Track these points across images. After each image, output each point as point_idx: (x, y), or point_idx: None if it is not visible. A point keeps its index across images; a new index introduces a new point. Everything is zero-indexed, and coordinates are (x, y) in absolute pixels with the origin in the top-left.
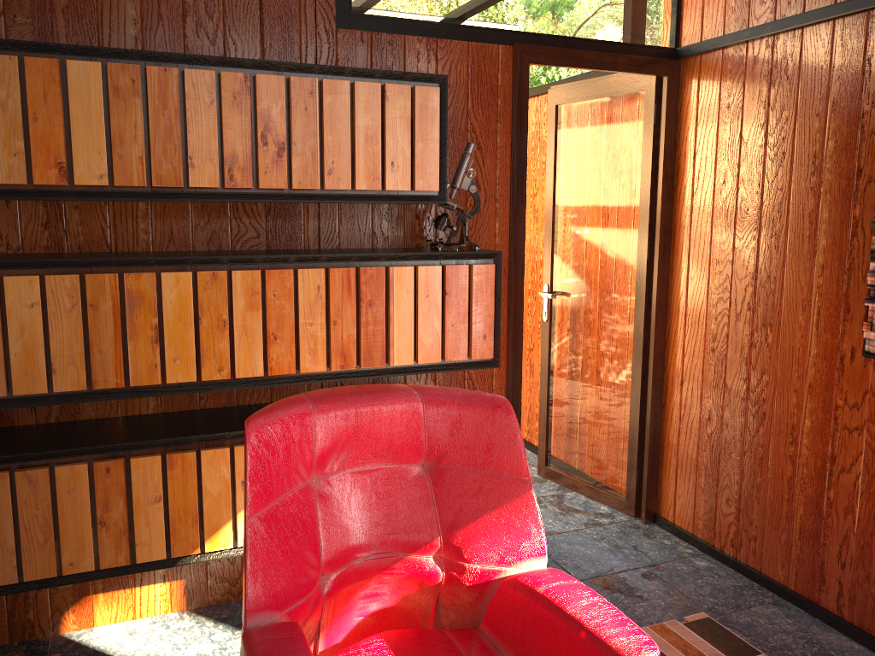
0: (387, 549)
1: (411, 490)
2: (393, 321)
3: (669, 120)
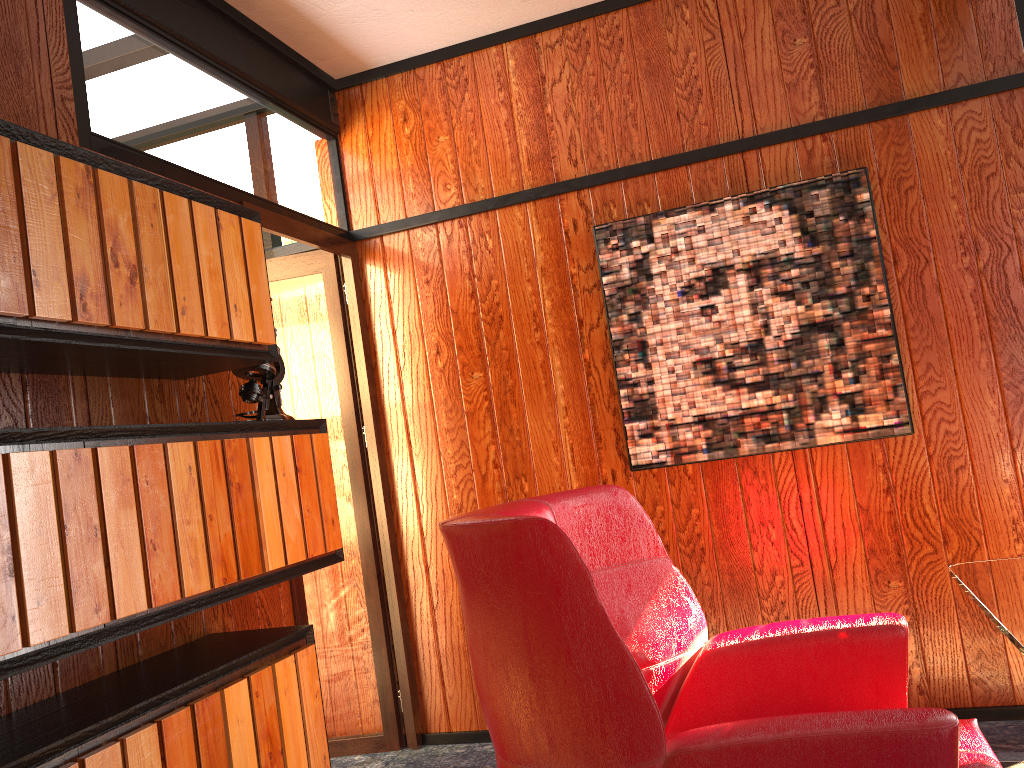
0: None
1: None
2: (261, 510)
3: (359, 300)
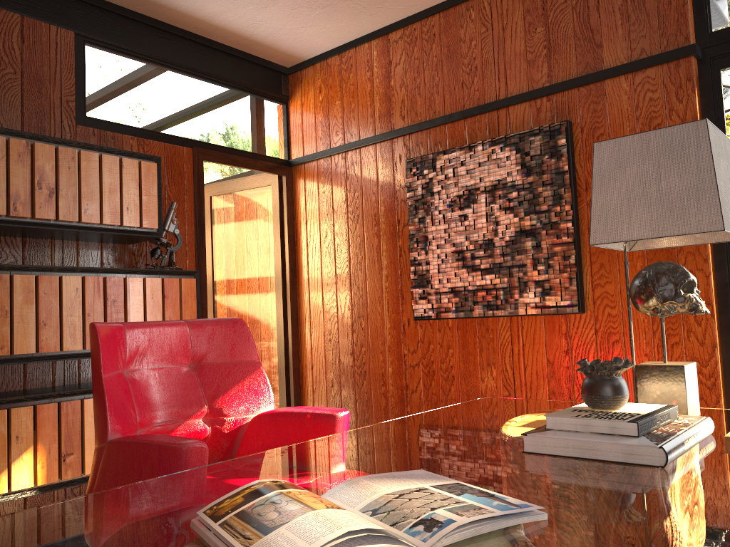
0: (172, 418)
1: (184, 380)
2: (130, 315)
3: (289, 202)
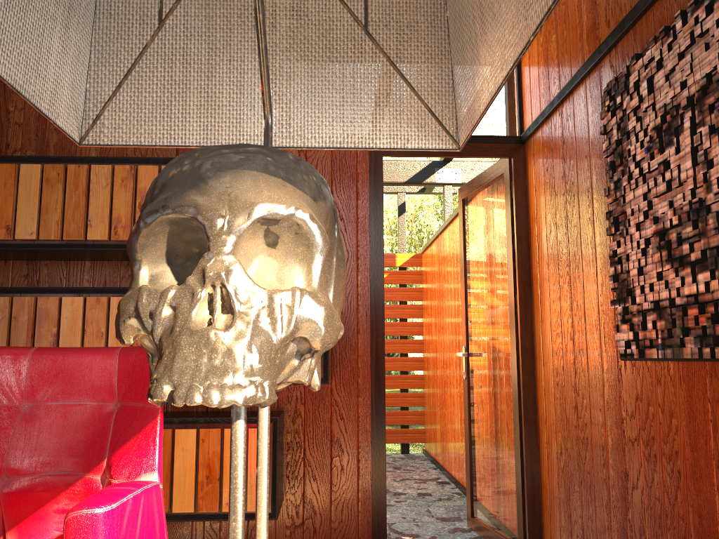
0: (72, 468)
1: (100, 423)
2: None
3: (518, 191)
